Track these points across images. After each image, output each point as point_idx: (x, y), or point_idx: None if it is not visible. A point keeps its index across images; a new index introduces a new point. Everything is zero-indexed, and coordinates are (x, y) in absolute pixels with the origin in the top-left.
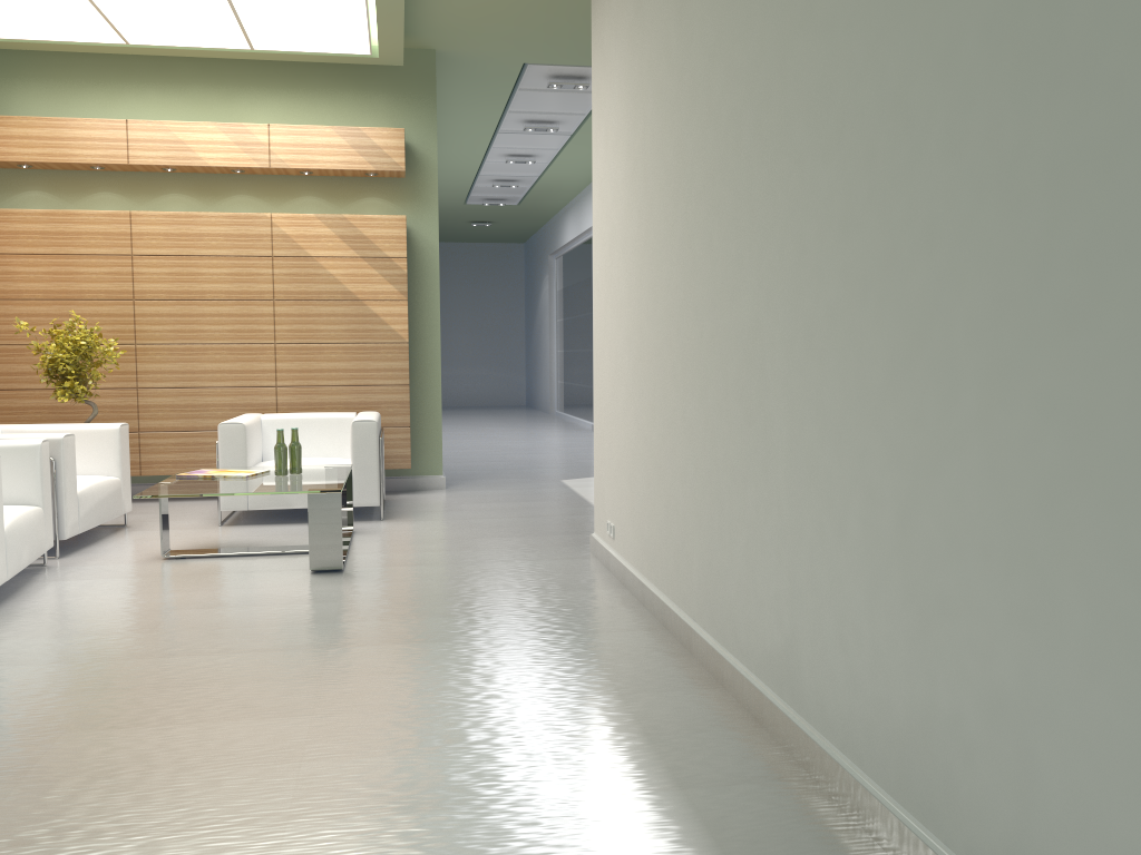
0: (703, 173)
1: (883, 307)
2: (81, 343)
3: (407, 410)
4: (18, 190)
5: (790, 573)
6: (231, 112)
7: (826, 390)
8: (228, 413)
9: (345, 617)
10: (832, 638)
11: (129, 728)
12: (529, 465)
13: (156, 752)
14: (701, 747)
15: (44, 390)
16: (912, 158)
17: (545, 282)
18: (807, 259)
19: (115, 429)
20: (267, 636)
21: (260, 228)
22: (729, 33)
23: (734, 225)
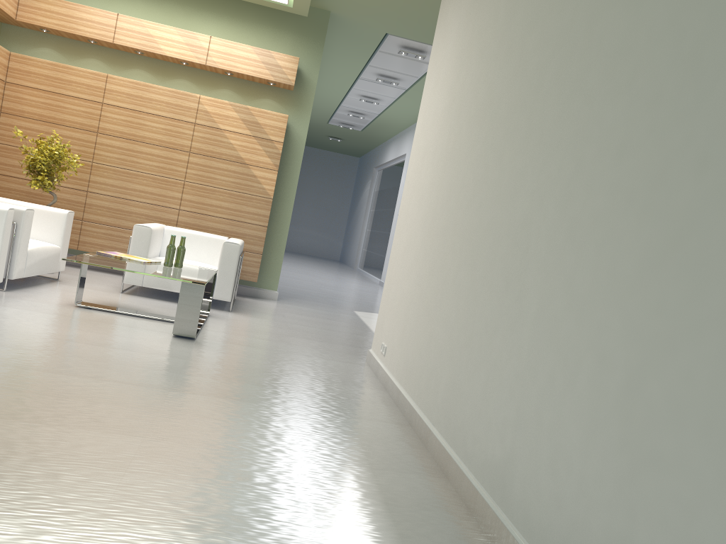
0: (506, 107)
1: (644, 216)
2: (55, 152)
3: (262, 243)
4: (37, 46)
5: (519, 407)
6: (188, 24)
7: (578, 274)
8: (144, 220)
9: (188, 371)
10: (546, 463)
11: (7, 420)
12: (335, 297)
13: (20, 442)
14: (425, 523)
15: (25, 179)
16: (696, 101)
17: (368, 184)
18: (581, 174)
19: (64, 213)
20: (129, 373)
21: (190, 103)
22: (548, 8)
23: (524, 146)
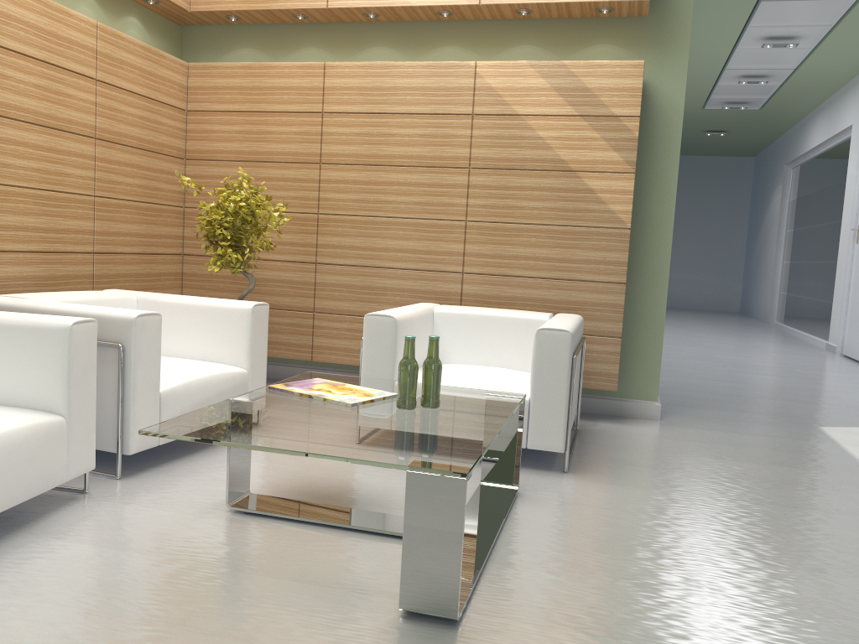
0: None
1: None
2: (240, 204)
3: (619, 316)
4: (230, 48)
5: None
6: None
7: None
8: (407, 300)
9: None
10: None
11: None
12: (765, 393)
13: None
14: None
15: None
16: None
17: (776, 192)
18: None
19: (246, 309)
20: None
21: (461, 80)
22: None
23: None
